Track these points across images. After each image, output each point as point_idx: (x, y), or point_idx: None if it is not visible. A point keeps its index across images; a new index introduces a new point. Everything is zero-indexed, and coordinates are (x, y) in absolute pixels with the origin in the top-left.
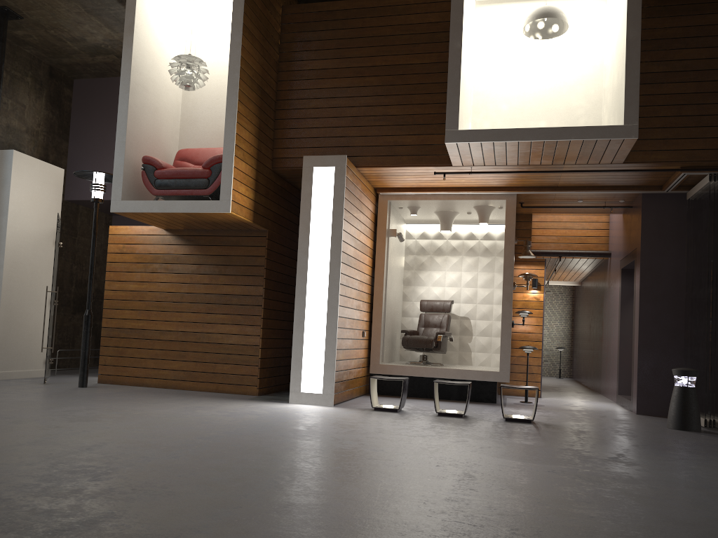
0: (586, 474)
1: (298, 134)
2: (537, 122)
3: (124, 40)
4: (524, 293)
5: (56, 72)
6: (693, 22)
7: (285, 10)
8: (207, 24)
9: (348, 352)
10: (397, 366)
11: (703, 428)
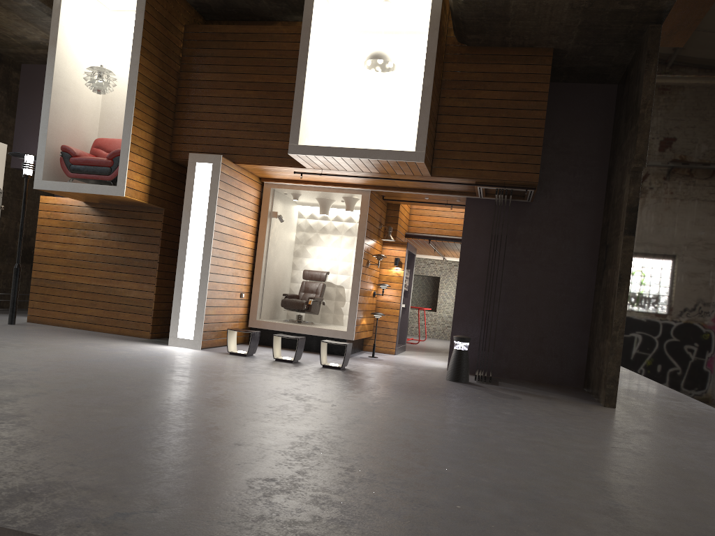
0: (305, 396)
1: (191, 132)
2: (384, 135)
3: (49, 50)
4: (389, 269)
5: (5, 58)
6: (491, 70)
7: (187, 29)
8: (125, 34)
9: (220, 308)
10: (270, 322)
11: (475, 381)
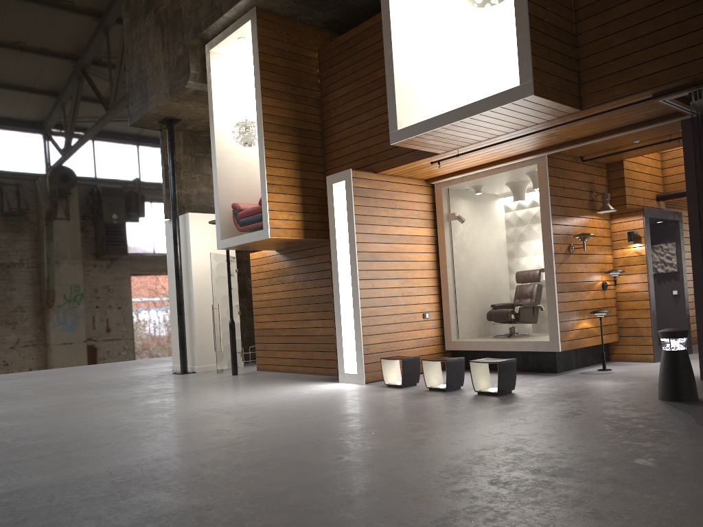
0: (331, 445)
1: (337, 154)
2: None
3: (210, 122)
4: (625, 248)
5: None
6: None
7: (319, 53)
8: None
9: (390, 335)
10: (465, 341)
11: None
